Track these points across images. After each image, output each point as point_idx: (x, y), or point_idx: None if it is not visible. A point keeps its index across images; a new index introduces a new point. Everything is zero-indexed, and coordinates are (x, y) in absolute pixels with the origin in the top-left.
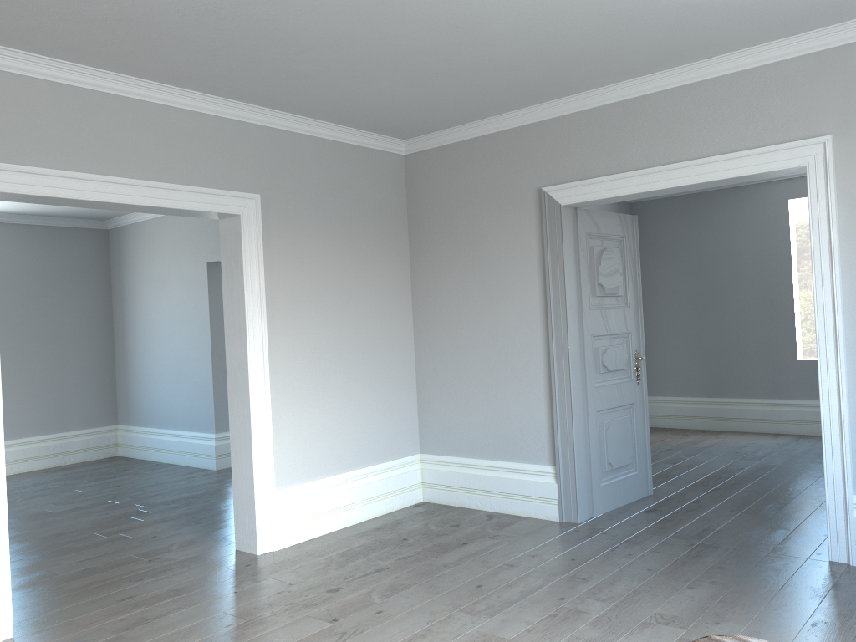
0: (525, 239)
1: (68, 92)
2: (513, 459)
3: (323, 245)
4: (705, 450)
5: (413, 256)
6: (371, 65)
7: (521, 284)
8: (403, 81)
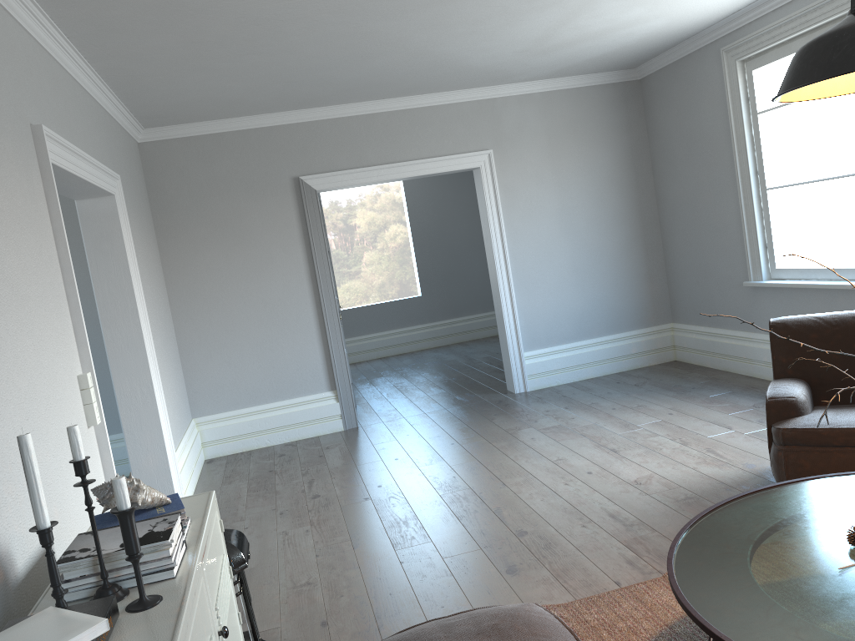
0: (285, 218)
1: (46, 58)
2: (294, 396)
3: (137, 227)
4: None
5: (161, 238)
6: (264, 70)
7: (285, 254)
8: (256, 84)
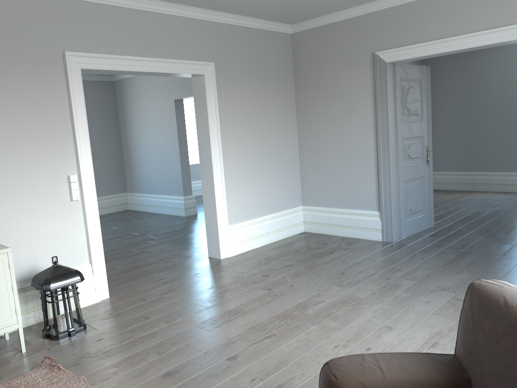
0: (364, 83)
1: (113, 9)
2: (356, 208)
3: (248, 90)
4: (463, 202)
5: (297, 94)
6: None
7: (361, 109)
8: None
